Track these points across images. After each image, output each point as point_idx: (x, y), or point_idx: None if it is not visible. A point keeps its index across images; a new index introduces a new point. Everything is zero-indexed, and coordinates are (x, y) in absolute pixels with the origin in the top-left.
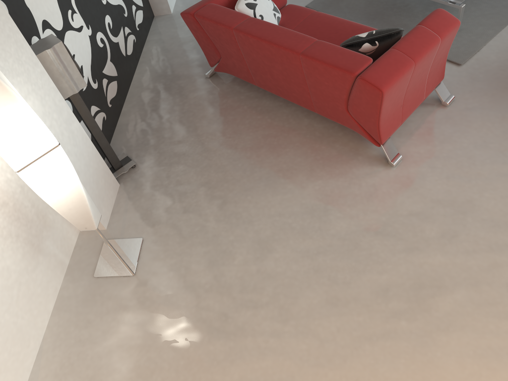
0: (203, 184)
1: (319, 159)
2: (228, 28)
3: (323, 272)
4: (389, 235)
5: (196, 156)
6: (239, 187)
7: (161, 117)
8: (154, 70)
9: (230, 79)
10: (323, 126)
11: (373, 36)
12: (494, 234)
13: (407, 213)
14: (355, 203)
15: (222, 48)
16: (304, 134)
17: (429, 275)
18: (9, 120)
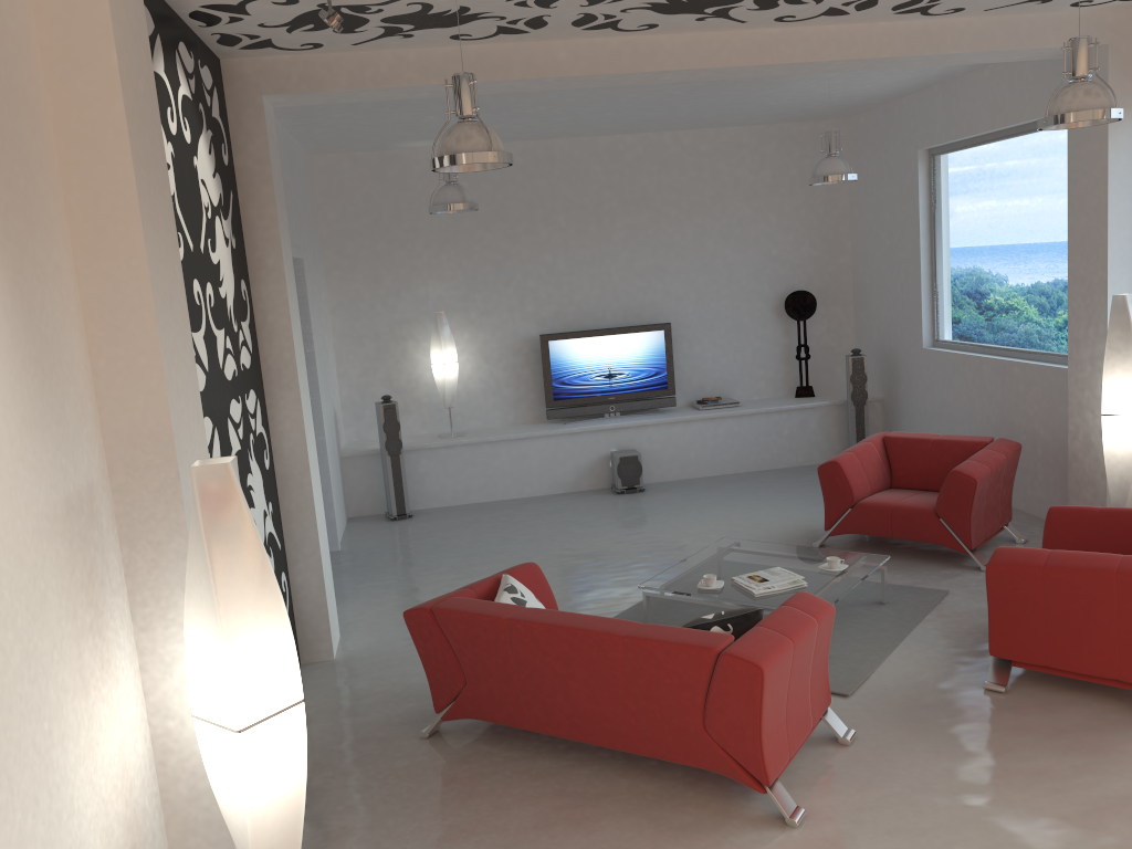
0: None
1: (666, 830)
2: (497, 619)
3: None
4: None
5: (429, 848)
6: None
7: (345, 798)
8: (315, 734)
9: (469, 736)
10: (656, 786)
11: (723, 617)
12: None
13: None
14: None
15: (472, 663)
16: (628, 799)
17: None
18: (262, 637)
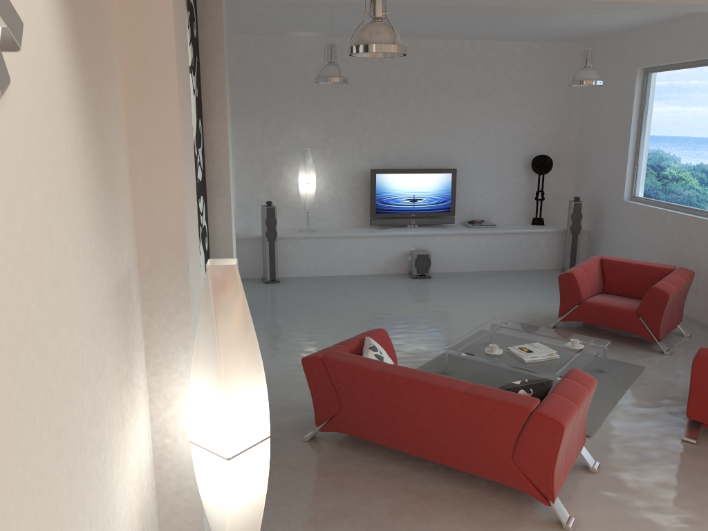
0: None
1: (480, 524)
2: (370, 371)
3: None
4: None
5: (319, 524)
6: None
7: None
8: None
9: (336, 443)
10: (469, 491)
11: (526, 383)
12: None
13: None
14: None
15: (347, 397)
16: (451, 499)
17: None
18: (248, 392)
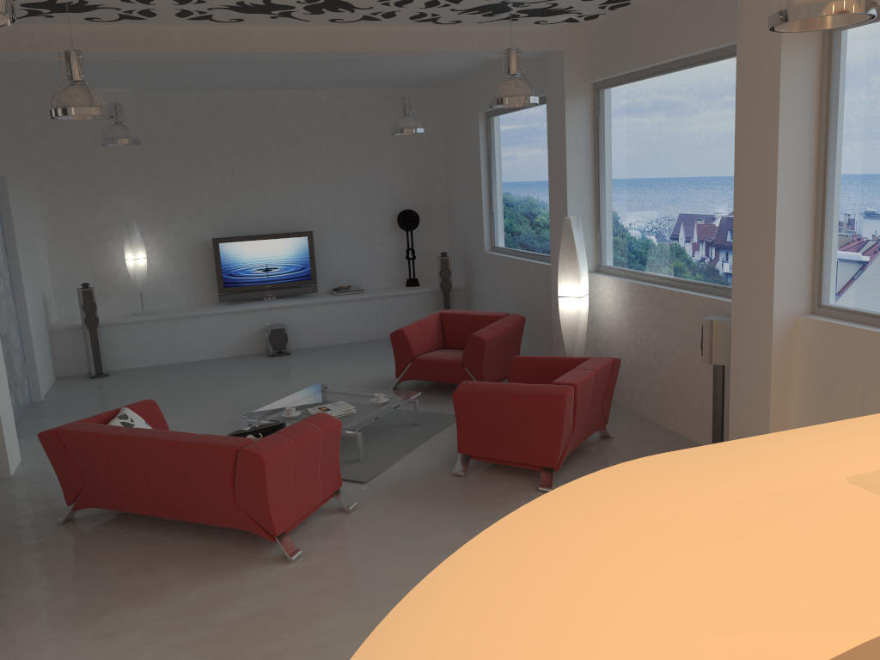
0: (46, 613)
1: (207, 569)
2: (100, 435)
3: (207, 655)
4: (286, 612)
5: (38, 591)
6: (100, 608)
7: None
8: None
9: (94, 521)
10: (212, 543)
11: (256, 428)
12: (395, 591)
13: (306, 593)
14: (249, 595)
15: (87, 468)
16: (189, 553)
17: (329, 632)
18: None
